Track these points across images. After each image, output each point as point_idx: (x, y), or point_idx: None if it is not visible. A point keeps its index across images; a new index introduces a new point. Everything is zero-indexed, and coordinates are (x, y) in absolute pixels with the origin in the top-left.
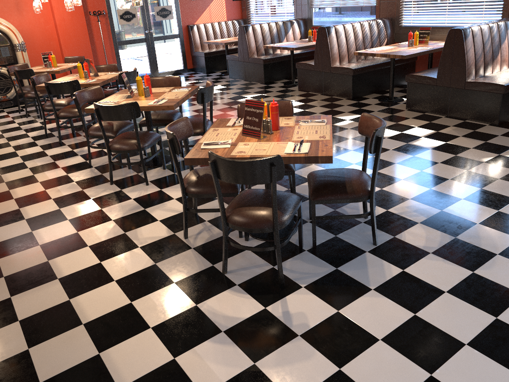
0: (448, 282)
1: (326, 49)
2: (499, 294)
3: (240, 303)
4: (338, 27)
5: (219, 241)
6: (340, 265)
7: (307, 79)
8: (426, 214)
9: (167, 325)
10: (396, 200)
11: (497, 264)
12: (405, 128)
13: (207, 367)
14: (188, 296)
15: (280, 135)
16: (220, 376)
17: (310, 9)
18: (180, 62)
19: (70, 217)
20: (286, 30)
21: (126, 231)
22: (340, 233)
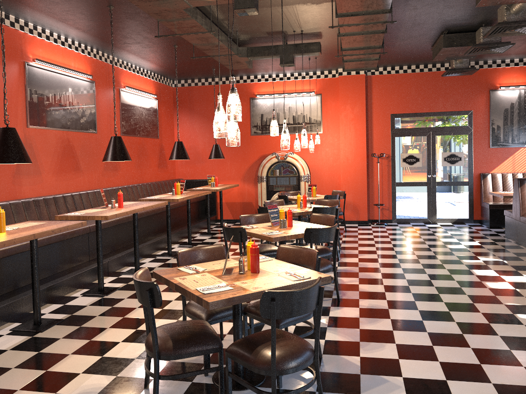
0: None
1: None
2: None
3: None
4: None
5: (190, 366)
6: None
7: None
8: None
9: None
10: None
11: None
12: None
13: None
14: (102, 388)
15: (241, 277)
16: None
17: None
18: (465, 211)
19: (166, 308)
20: None
21: None
22: None
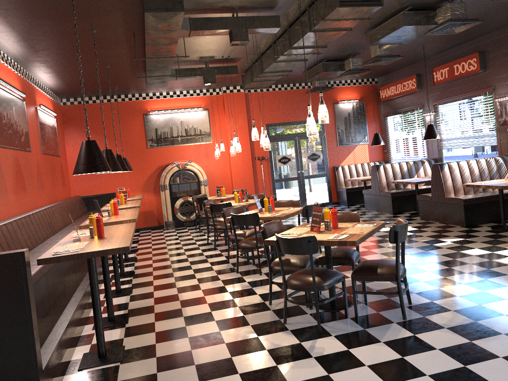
0: (444, 344)
1: (440, 183)
2: (480, 354)
3: (286, 338)
4: (451, 163)
5: (291, 308)
6: (368, 327)
7: (427, 209)
8: (463, 306)
9: (235, 343)
10: (445, 295)
11: (496, 339)
12: (499, 249)
13: (247, 363)
14: (255, 332)
15: (335, 231)
16: (253, 367)
17: (440, 150)
18: (326, 197)
19: (203, 288)
20: (417, 168)
21: (234, 298)
22: (382, 311)
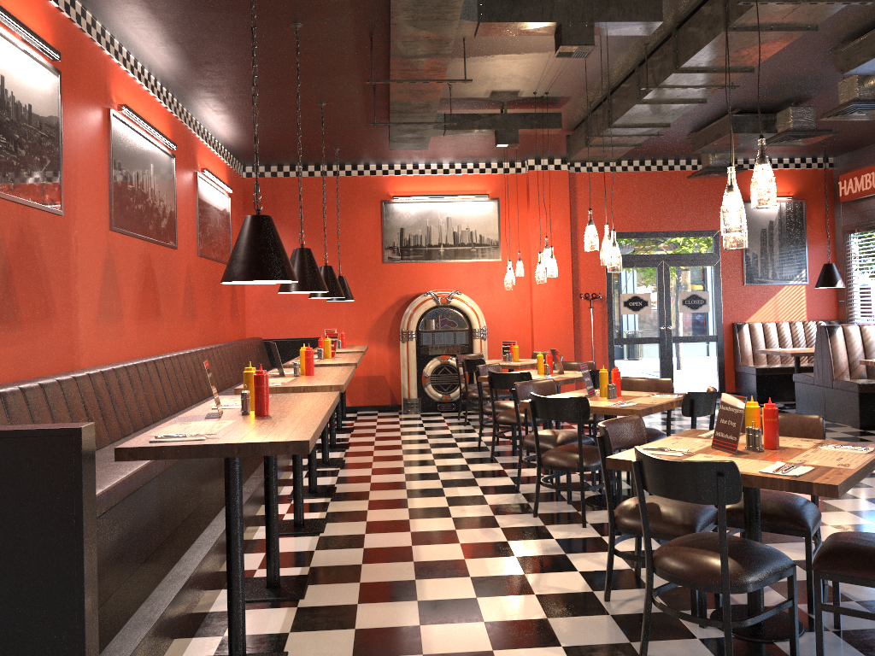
0: None
1: None
2: None
3: None
4: None
5: (655, 617)
6: None
7: None
8: None
9: None
10: None
11: None
12: None
13: None
14: None
15: (773, 455)
16: None
17: None
18: (713, 381)
19: (464, 541)
20: None
21: (527, 572)
22: None
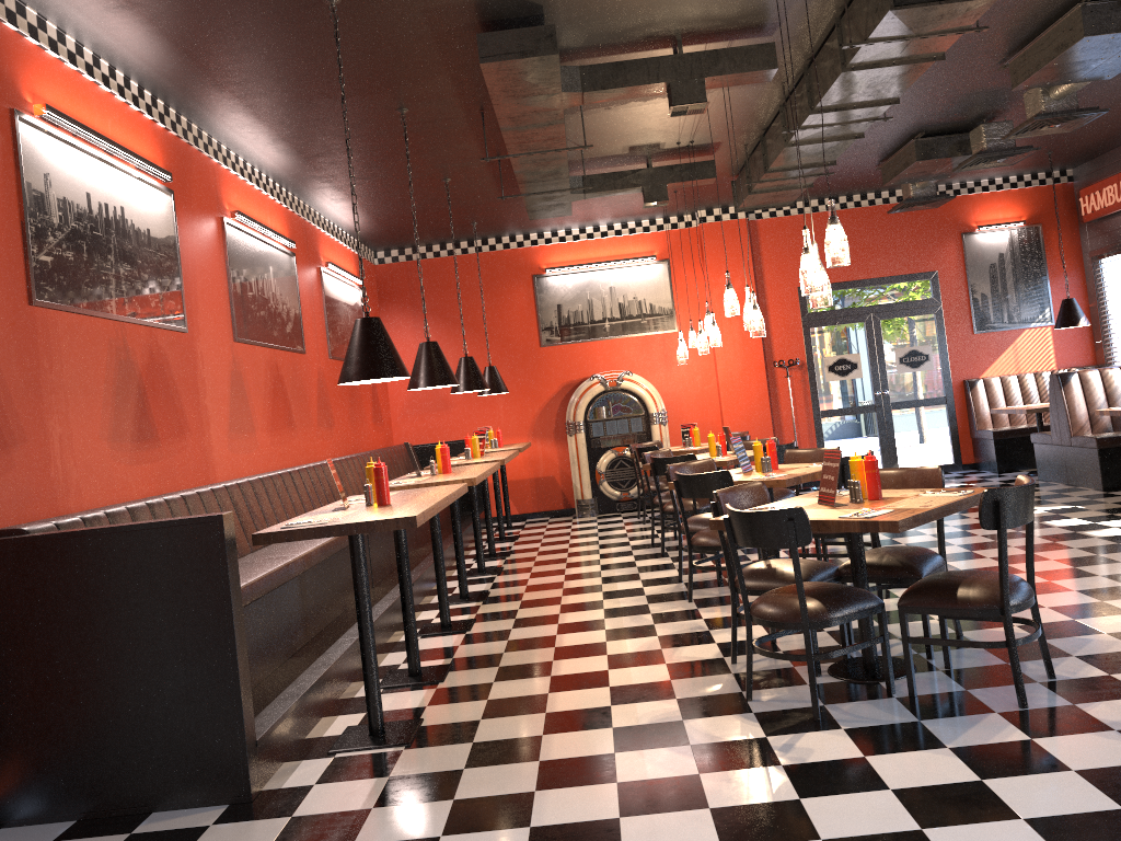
0: (1095, 762)
1: None
2: None
3: (739, 727)
4: None
5: (775, 672)
6: (929, 718)
7: None
8: None
9: (632, 728)
10: None
11: None
12: None
13: (642, 765)
14: (680, 712)
15: (869, 504)
16: (650, 774)
17: None
18: (946, 451)
19: (609, 627)
20: None
21: (664, 647)
22: (977, 688)
